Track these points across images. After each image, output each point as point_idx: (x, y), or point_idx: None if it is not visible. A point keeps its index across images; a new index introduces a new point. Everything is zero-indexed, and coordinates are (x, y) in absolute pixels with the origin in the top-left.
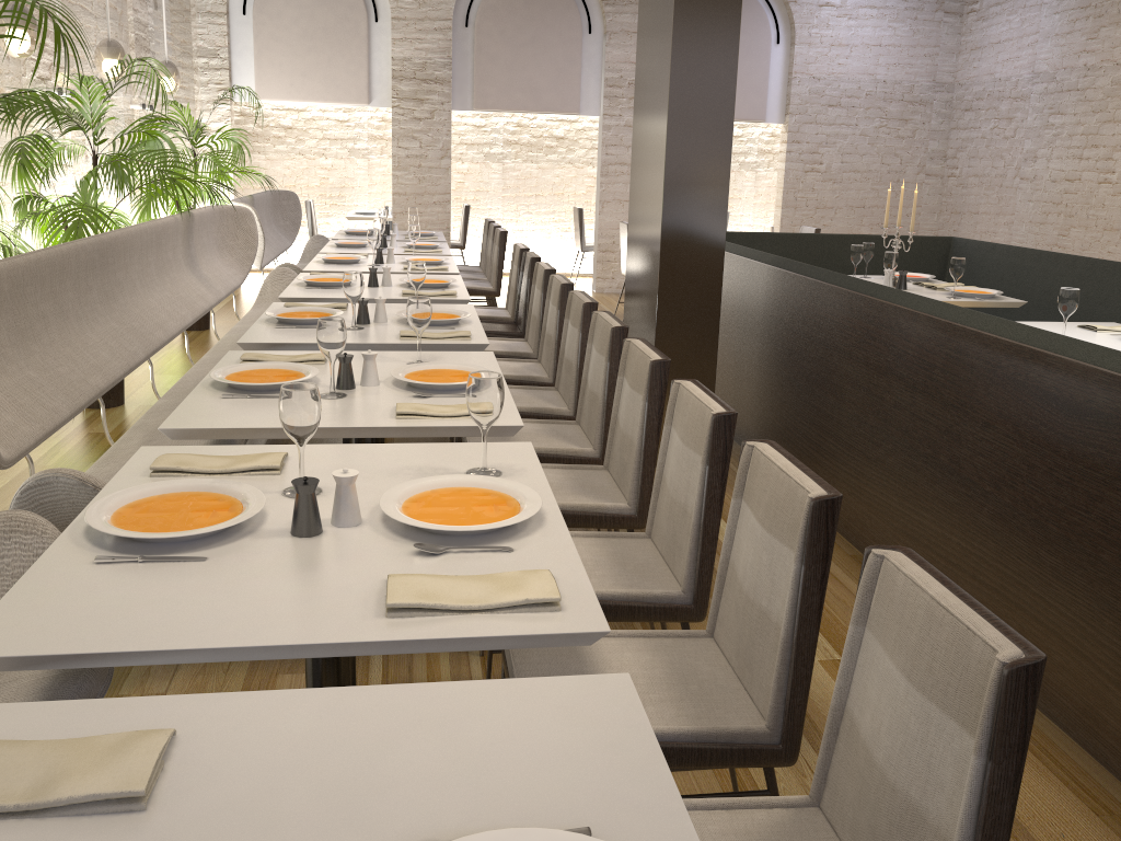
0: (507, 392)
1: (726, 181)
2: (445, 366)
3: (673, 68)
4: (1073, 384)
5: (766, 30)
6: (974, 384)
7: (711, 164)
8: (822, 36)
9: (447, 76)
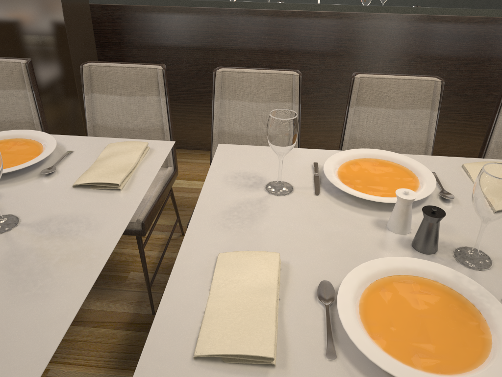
0: (407, 155)
1: None
2: (335, 169)
3: None
4: (460, 27)
5: None
6: (382, 42)
7: None
8: None
9: None
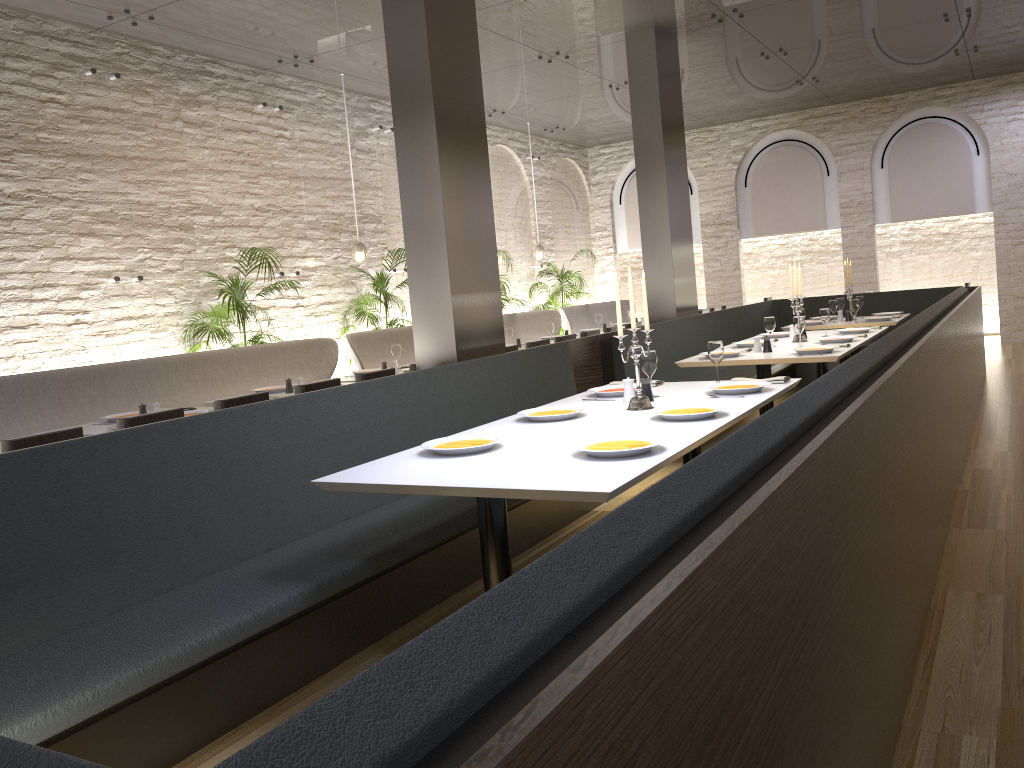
0: None
1: (671, 275)
2: None
3: (641, 230)
4: None
5: (965, 147)
6: None
7: (663, 269)
8: (1013, 143)
9: (733, 219)
